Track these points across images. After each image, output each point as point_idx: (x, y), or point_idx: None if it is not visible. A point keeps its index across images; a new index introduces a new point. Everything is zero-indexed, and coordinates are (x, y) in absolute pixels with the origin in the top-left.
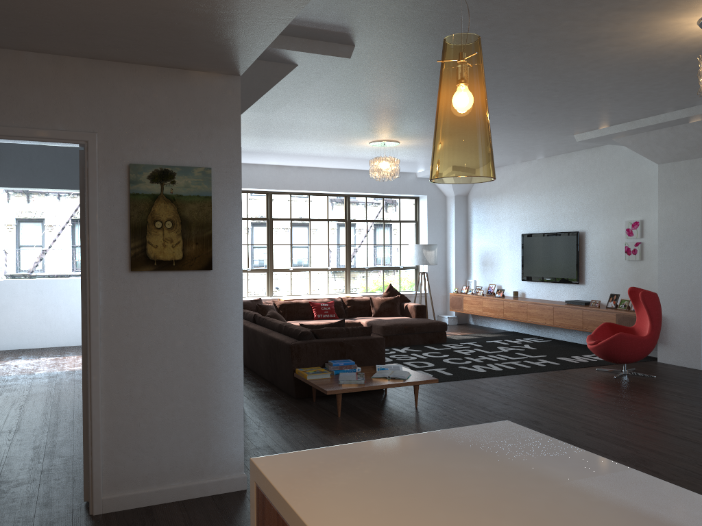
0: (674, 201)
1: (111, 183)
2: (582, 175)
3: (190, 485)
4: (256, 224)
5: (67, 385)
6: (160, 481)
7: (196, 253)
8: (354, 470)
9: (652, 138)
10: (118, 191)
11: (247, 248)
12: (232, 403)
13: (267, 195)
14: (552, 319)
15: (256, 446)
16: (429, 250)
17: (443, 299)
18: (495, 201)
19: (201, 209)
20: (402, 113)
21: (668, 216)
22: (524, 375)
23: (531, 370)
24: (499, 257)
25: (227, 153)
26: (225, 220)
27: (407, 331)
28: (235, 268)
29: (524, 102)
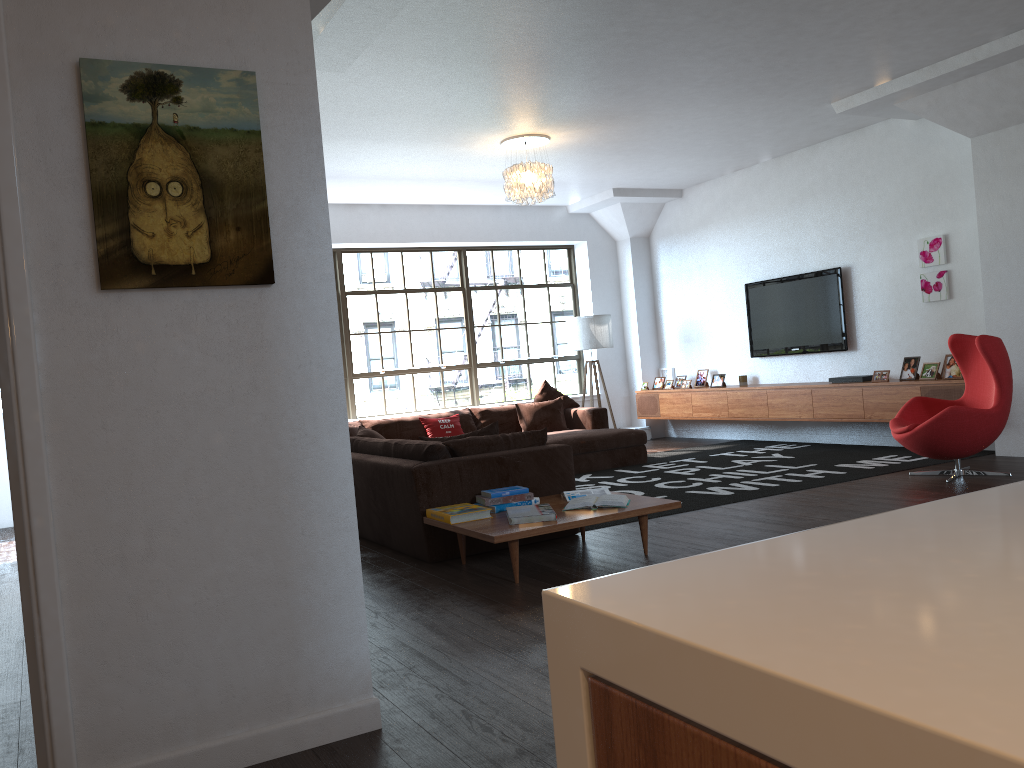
0: (1003, 193)
1: (41, 101)
2: (838, 178)
3: (267, 732)
4: None
5: (14, 583)
6: (203, 730)
7: (238, 248)
8: (970, 581)
9: (962, 94)
10: (58, 119)
11: None
12: (337, 555)
13: (334, 255)
14: (812, 409)
15: (379, 646)
16: (600, 324)
17: (624, 403)
18: (696, 239)
19: (242, 157)
20: (564, 66)
21: (995, 219)
22: (799, 493)
23: (806, 484)
24: (710, 326)
25: (286, 46)
26: (292, 183)
27: (585, 449)
28: (321, 281)
29: (772, 27)
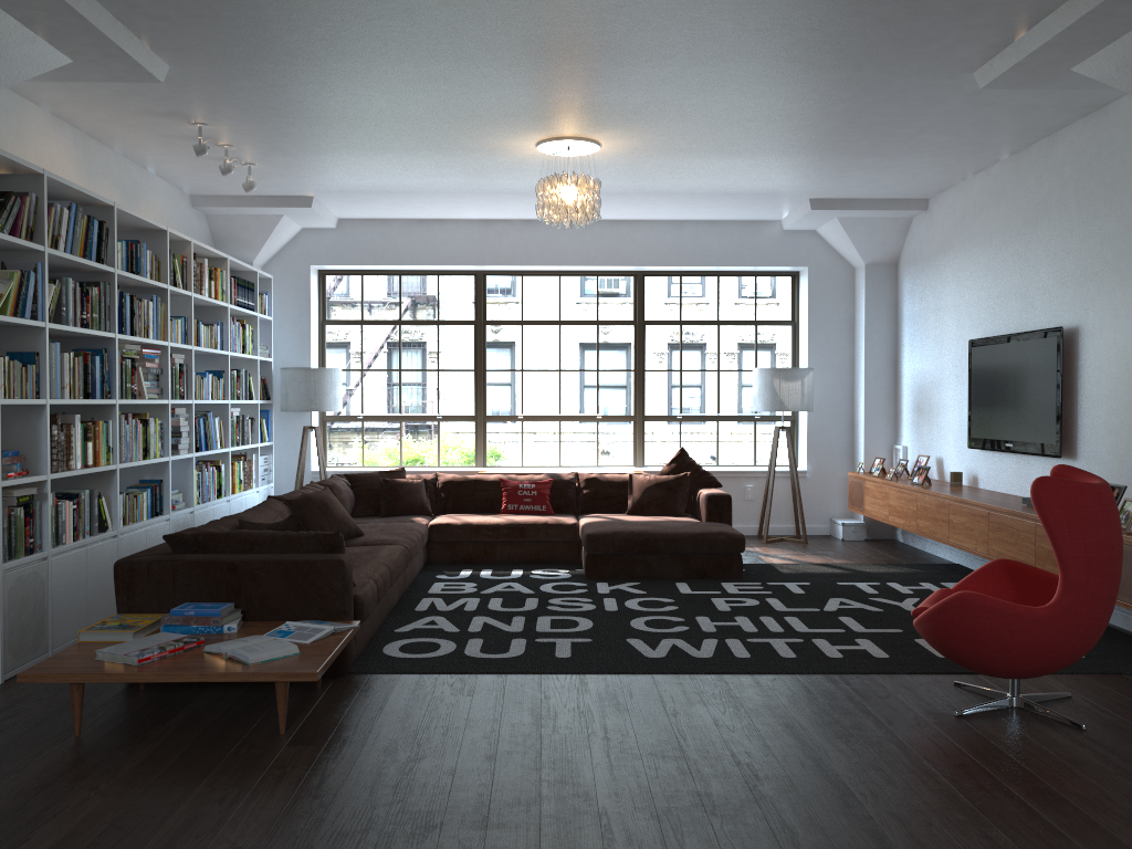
0: None
1: None
2: (1075, 186)
3: None
4: (453, 333)
5: None
6: None
7: None
8: None
9: None
10: None
11: (436, 378)
12: None
13: (477, 278)
14: (987, 542)
15: None
16: (787, 380)
17: (845, 485)
18: (935, 270)
19: None
20: (442, 53)
21: None
22: (728, 679)
23: (778, 666)
24: (940, 394)
25: None
26: None
27: (643, 549)
28: None
29: None
